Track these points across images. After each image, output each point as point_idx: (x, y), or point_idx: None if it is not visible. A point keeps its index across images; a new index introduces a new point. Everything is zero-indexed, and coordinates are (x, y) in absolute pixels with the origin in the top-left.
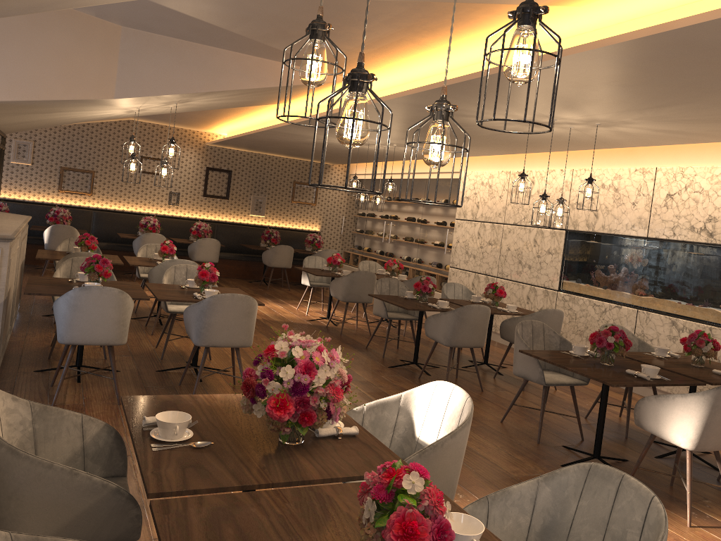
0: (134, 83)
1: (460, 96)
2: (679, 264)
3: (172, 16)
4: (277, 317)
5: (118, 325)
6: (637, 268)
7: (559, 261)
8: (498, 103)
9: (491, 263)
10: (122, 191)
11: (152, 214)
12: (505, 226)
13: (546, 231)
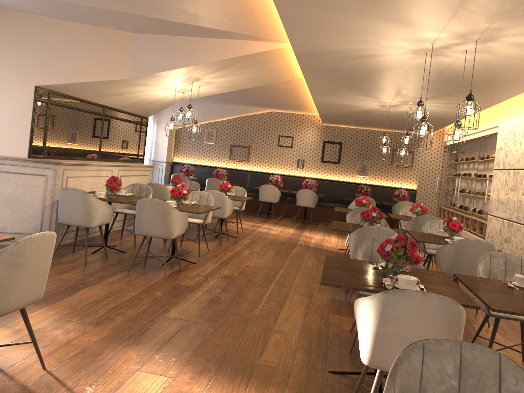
0: (139, 67)
1: (317, 35)
2: None
3: (132, 17)
4: (316, 244)
5: (85, 214)
6: None
7: None
8: (354, 35)
9: (512, 208)
10: (267, 159)
11: (285, 174)
12: (522, 171)
13: None
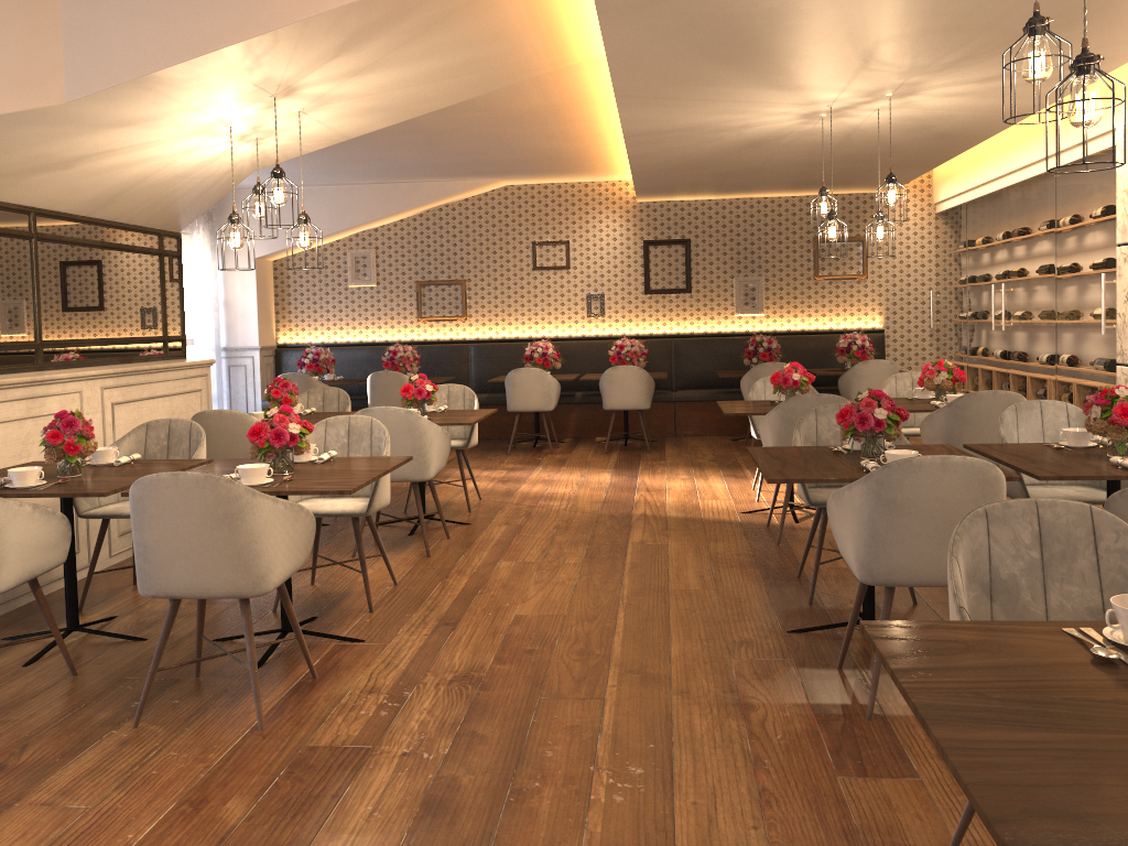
0: (95, 63)
1: None
2: None
3: None
4: (682, 508)
5: None
6: None
7: None
8: None
9: None
10: (511, 306)
11: (562, 337)
12: None
13: None
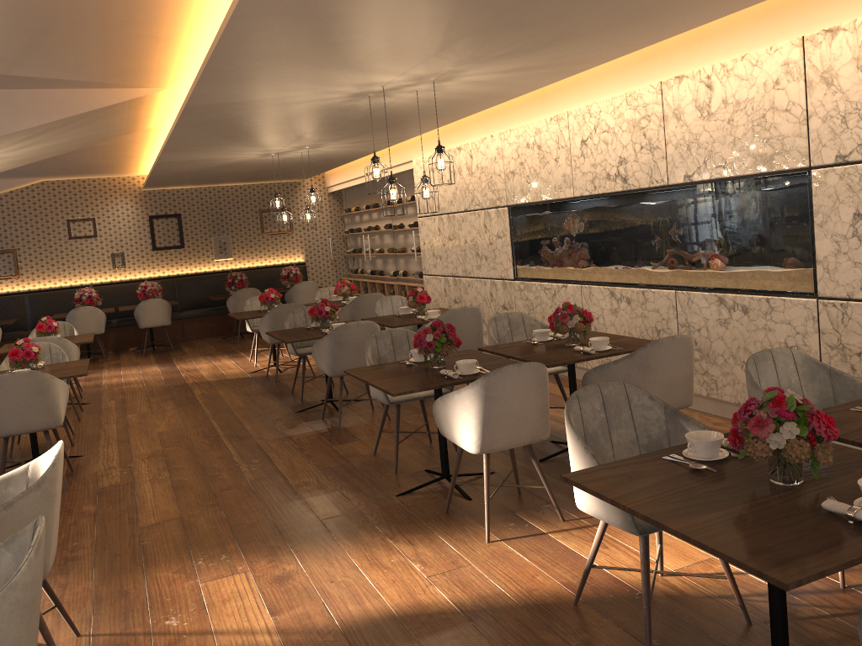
0: None
1: (240, 86)
2: (605, 222)
3: None
4: (215, 376)
5: None
6: (573, 236)
7: (508, 245)
8: (292, 84)
9: (455, 261)
10: (55, 265)
11: (96, 284)
12: (459, 215)
13: (492, 212)
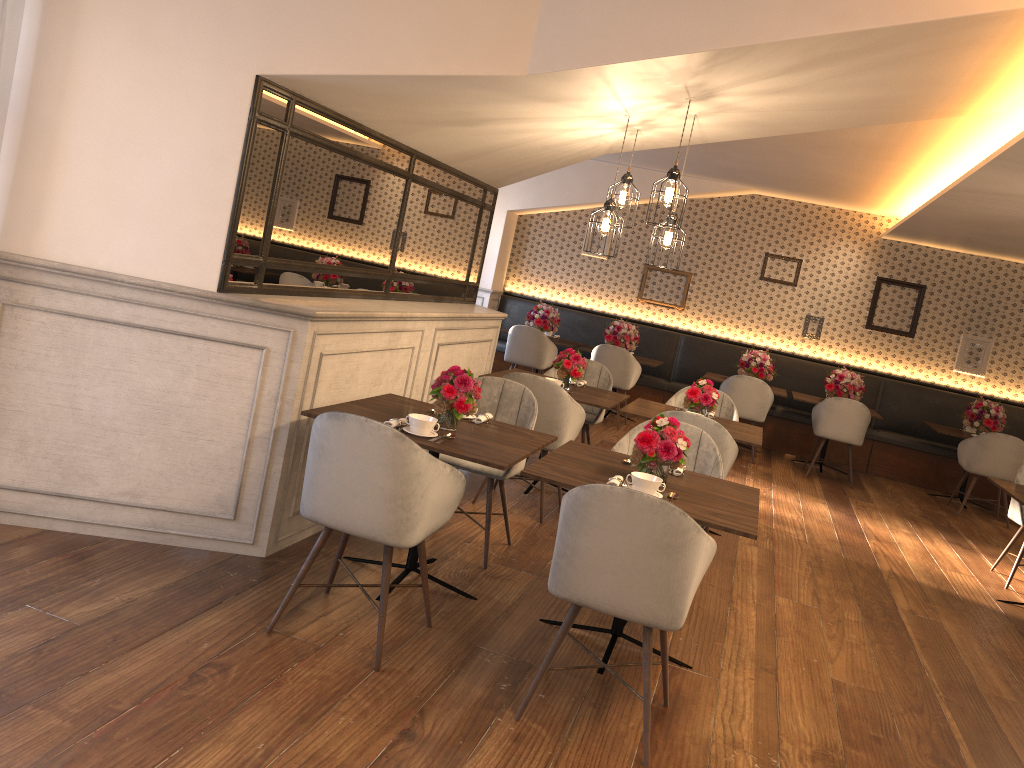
0: (564, 43)
1: None
2: None
3: None
4: (928, 575)
5: (392, 505)
6: None
7: None
8: None
9: None
10: (729, 308)
11: (772, 349)
12: None
13: None
